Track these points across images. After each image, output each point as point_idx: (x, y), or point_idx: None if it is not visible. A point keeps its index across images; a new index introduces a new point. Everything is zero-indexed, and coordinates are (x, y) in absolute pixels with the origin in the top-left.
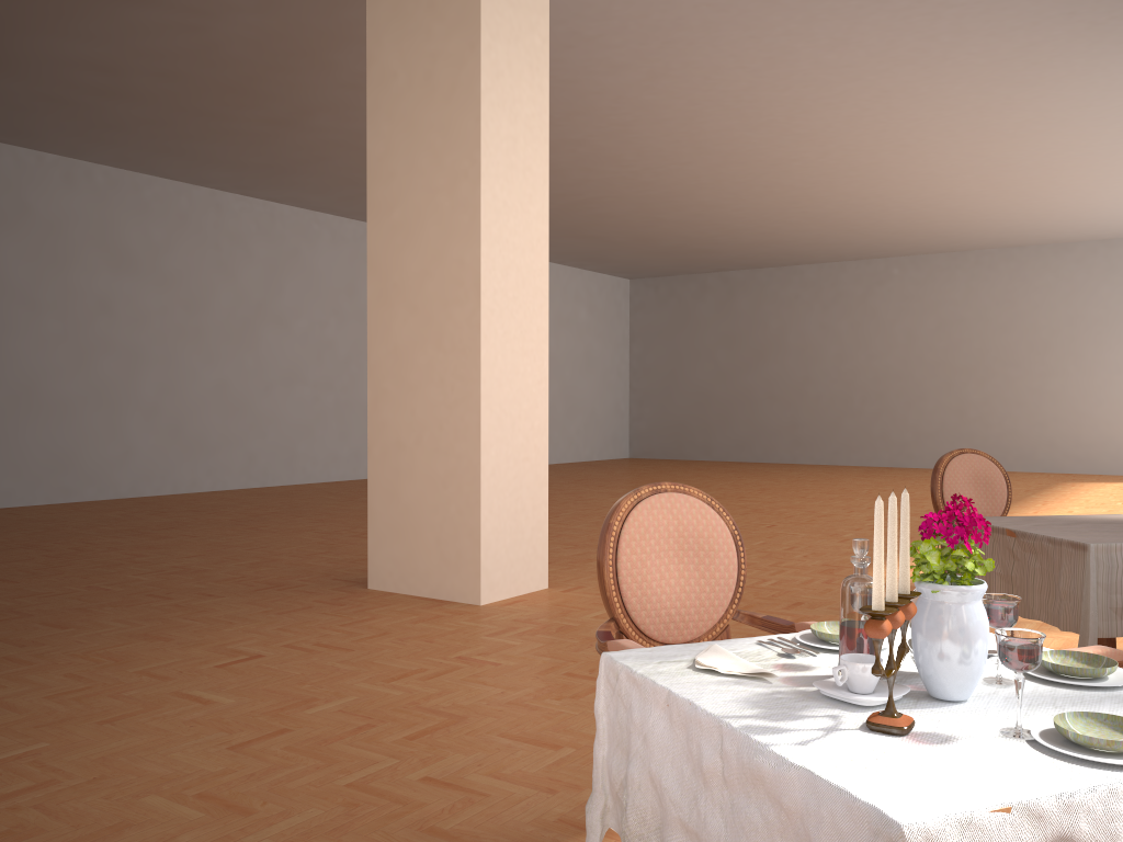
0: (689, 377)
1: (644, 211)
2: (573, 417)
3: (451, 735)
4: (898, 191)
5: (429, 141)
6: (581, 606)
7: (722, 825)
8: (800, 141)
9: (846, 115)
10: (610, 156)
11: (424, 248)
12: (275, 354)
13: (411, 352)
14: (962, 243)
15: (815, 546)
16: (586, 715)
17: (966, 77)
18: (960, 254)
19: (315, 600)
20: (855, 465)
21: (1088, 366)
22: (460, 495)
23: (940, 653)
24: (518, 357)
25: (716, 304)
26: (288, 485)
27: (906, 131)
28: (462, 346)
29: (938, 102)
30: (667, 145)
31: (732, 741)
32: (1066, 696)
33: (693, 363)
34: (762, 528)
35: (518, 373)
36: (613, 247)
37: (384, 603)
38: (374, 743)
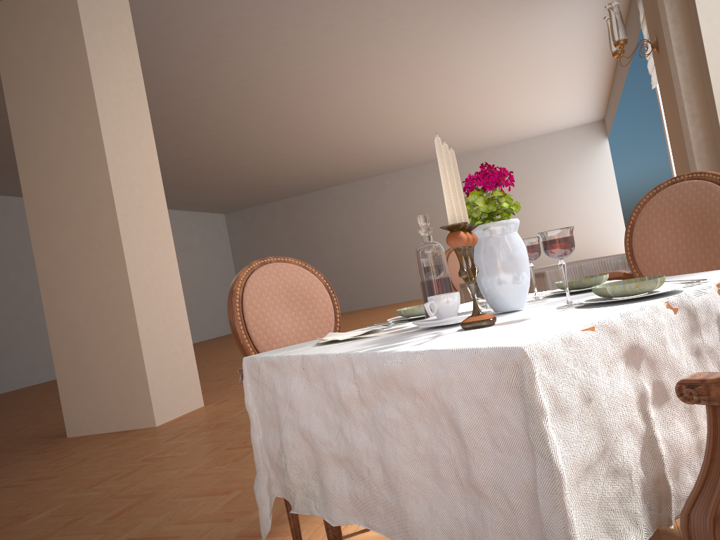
0: None
1: (225, 162)
2: (203, 309)
3: (144, 507)
4: (380, 128)
5: (56, 104)
6: (230, 410)
7: (367, 439)
8: (315, 100)
9: (340, 79)
10: (195, 125)
11: (66, 180)
12: None
13: (70, 256)
14: (422, 159)
15: None
16: (246, 468)
17: (406, 45)
18: (422, 166)
19: (24, 454)
20: (388, 304)
21: None
22: (126, 351)
23: (499, 274)
24: (152, 247)
25: (283, 220)
26: None
27: (378, 86)
28: (108, 244)
29: (393, 64)
30: (231, 112)
31: (362, 364)
32: (585, 295)
33: None
34: None
35: (154, 258)
36: (209, 192)
37: (81, 443)
38: (82, 529)
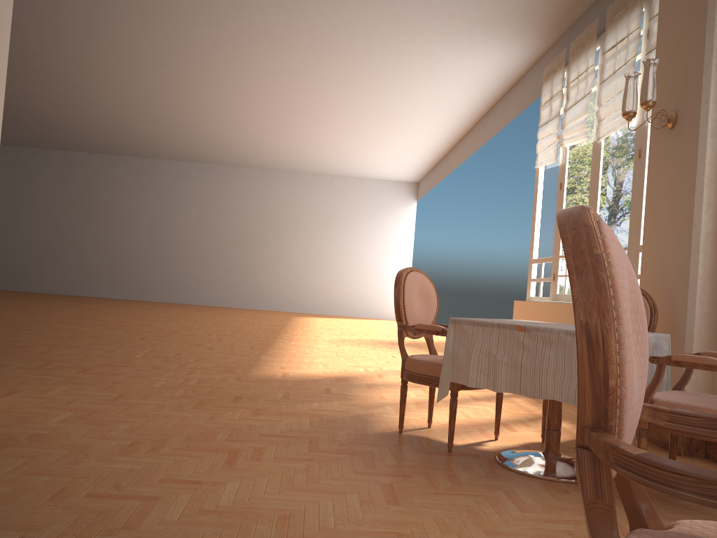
0: (29, 227)
1: (19, 80)
2: None
3: None
4: (221, 111)
5: None
6: (35, 412)
7: None
8: (174, 50)
9: (217, 37)
10: None
11: None
12: None
13: None
14: (240, 160)
15: (195, 353)
16: None
17: (308, 31)
18: (236, 168)
19: None
20: (156, 301)
21: (304, 248)
22: None
23: None
24: None
25: (57, 174)
26: None
27: (250, 63)
28: None
29: (281, 46)
30: (65, 20)
31: None
32: None
33: (34, 216)
34: (138, 340)
35: None
36: None
37: None
38: None
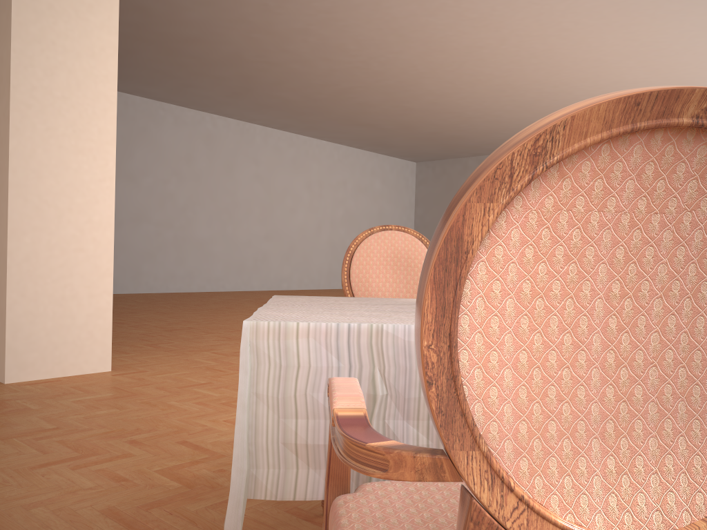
0: None
1: (392, 100)
2: None
3: None
4: (579, 78)
5: None
6: (92, 390)
7: None
8: (477, 27)
9: None
10: (336, 45)
11: None
12: (126, 201)
13: None
14: None
15: None
16: None
17: None
18: None
19: None
20: None
21: None
22: None
23: None
24: (69, 154)
25: None
26: (134, 293)
27: (560, 13)
28: (1, 139)
29: None
30: (374, 33)
31: None
32: None
33: None
34: None
35: (68, 168)
36: (388, 134)
37: None
38: None
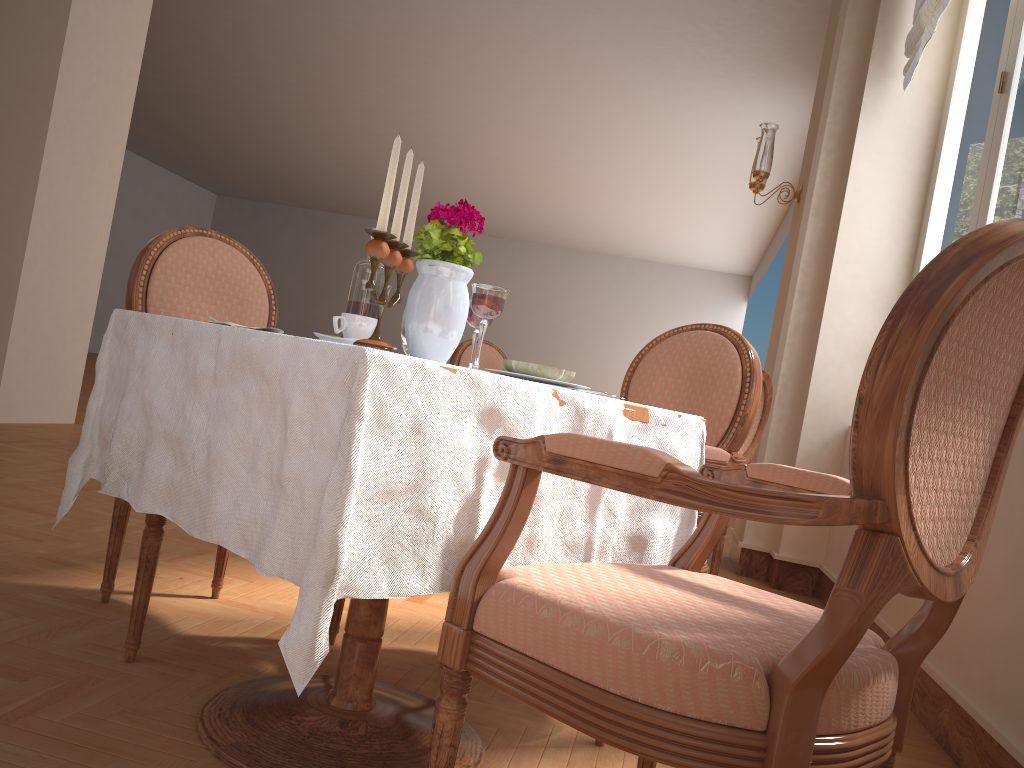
0: None
1: (242, 123)
2: None
3: None
4: (469, 167)
5: None
6: None
7: (205, 421)
8: (395, 93)
9: (438, 79)
10: (218, 53)
11: None
12: None
13: None
14: (511, 232)
15: None
16: (91, 501)
17: (537, 74)
18: (508, 242)
19: None
20: None
21: (585, 353)
22: None
23: (426, 318)
24: (83, 184)
25: (296, 237)
26: None
27: (484, 110)
28: (21, 154)
29: (512, 91)
30: (275, 59)
31: (228, 338)
32: None
33: None
34: None
35: (80, 199)
36: (206, 155)
37: None
38: None
